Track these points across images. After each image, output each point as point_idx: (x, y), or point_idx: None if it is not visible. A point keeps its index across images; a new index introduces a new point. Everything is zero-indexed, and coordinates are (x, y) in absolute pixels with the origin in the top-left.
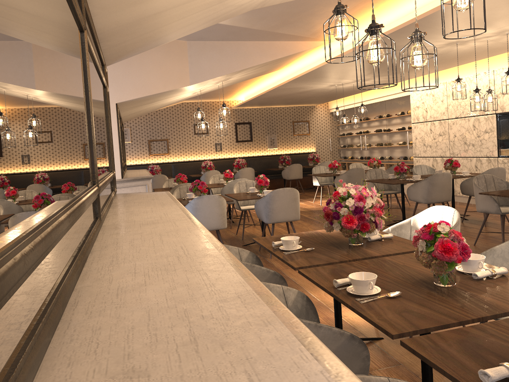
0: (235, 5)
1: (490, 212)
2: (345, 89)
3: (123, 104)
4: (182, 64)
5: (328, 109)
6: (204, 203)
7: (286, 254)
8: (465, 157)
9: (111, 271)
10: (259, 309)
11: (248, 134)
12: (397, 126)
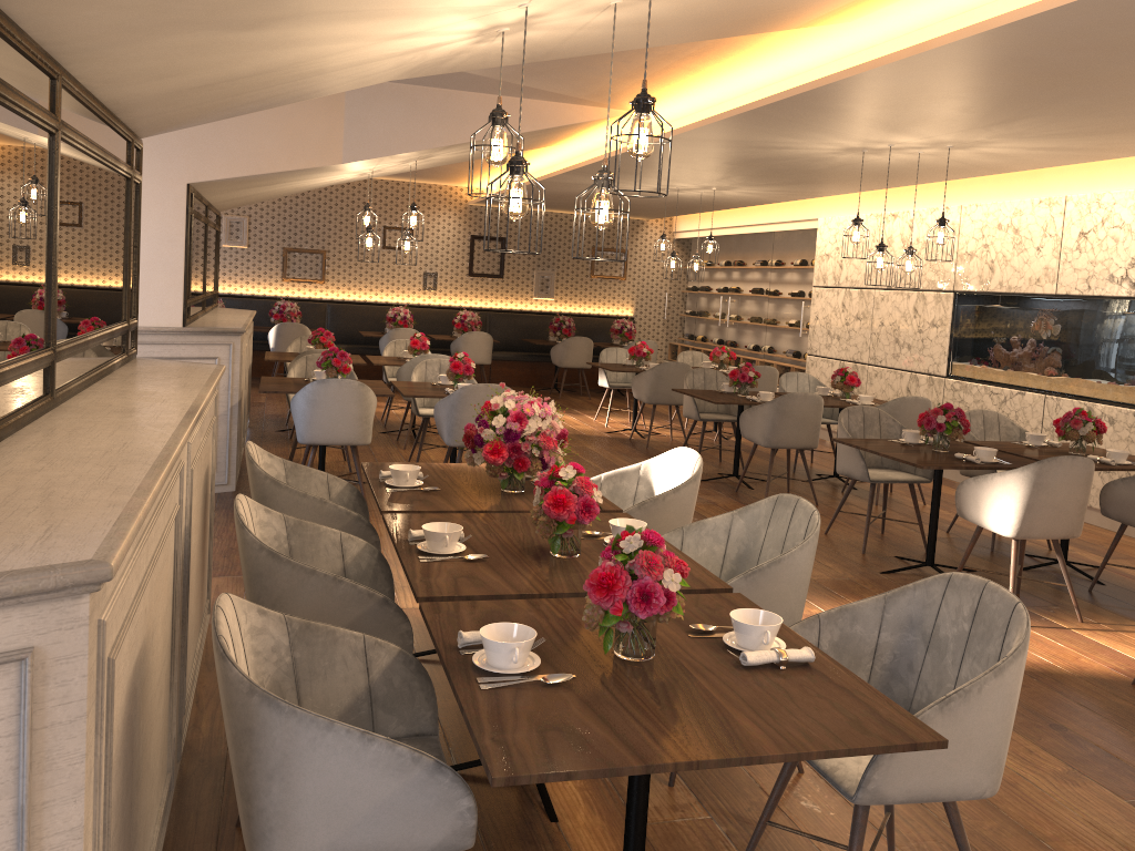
0: (354, 76)
1: (854, 477)
2: (691, 199)
3: (205, 185)
4: (331, 121)
5: (671, 231)
6: (329, 393)
7: (388, 492)
8: (892, 368)
9: (17, 456)
10: (121, 497)
11: (497, 261)
12: (789, 288)
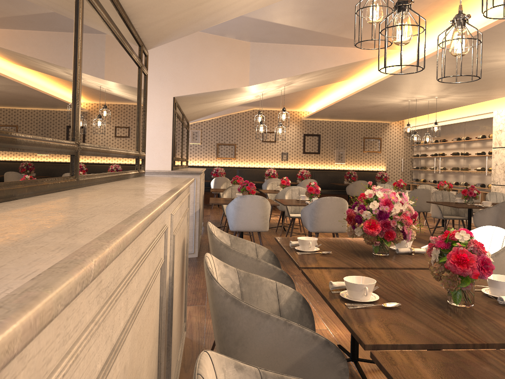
0: None
1: None
2: (420, 106)
3: (182, 99)
4: (243, 64)
5: (403, 127)
6: (246, 203)
7: (299, 254)
8: None
9: (12, 207)
10: (79, 240)
11: (316, 146)
12: (476, 150)
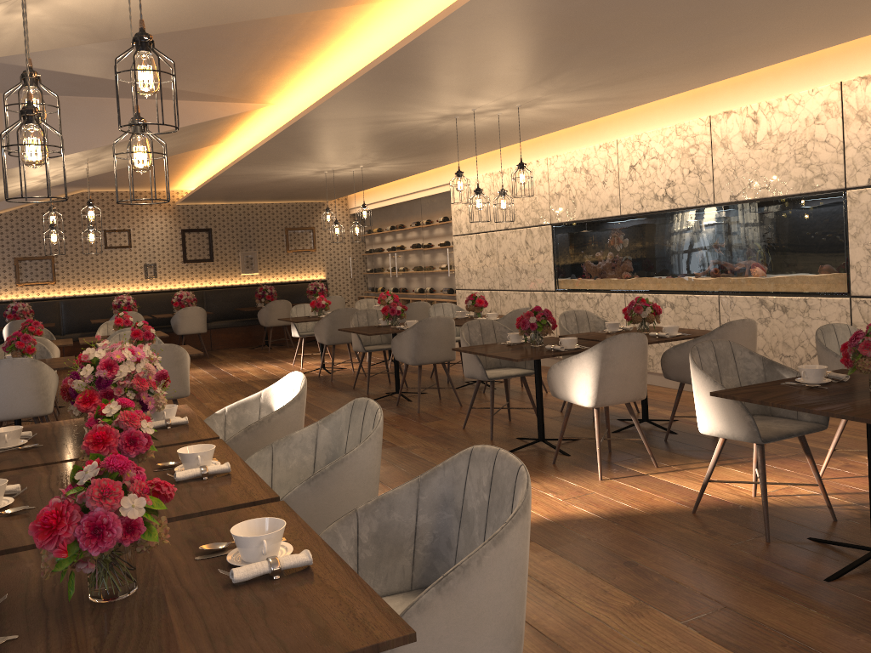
0: None
1: (476, 378)
2: (350, 179)
3: None
4: None
5: (347, 208)
6: (3, 373)
7: None
8: (517, 290)
9: None
10: None
11: (206, 248)
12: (437, 240)
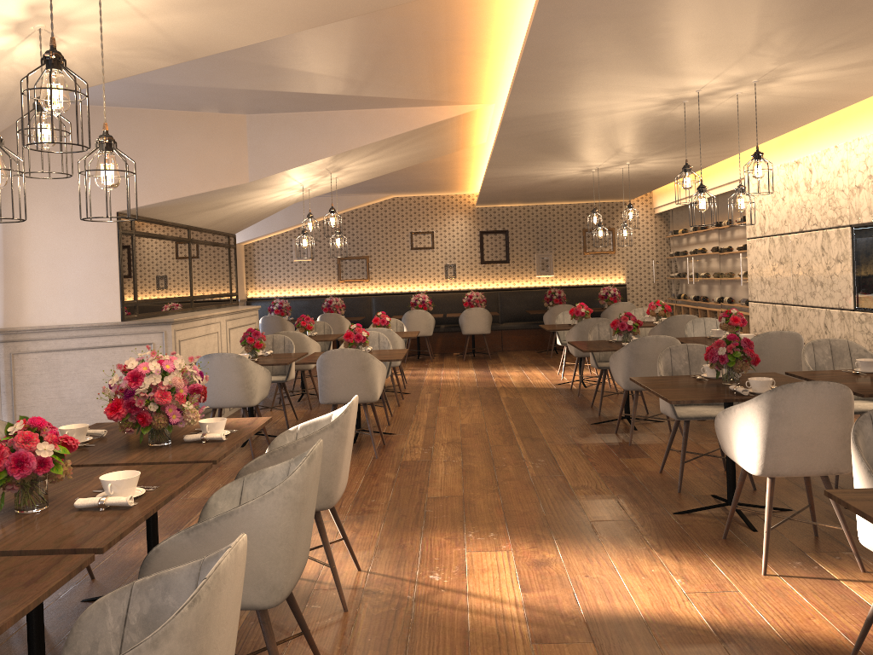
0: None
1: (668, 414)
2: (628, 176)
3: (142, 211)
4: (236, 150)
5: (651, 207)
6: (214, 365)
7: None
8: (811, 306)
9: None
10: None
11: (503, 250)
12: (732, 243)
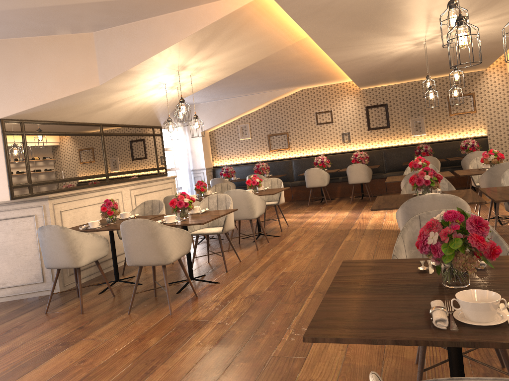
0: None
1: None
2: None
3: (28, 116)
4: (88, 61)
5: (506, 72)
6: (46, 235)
7: None
8: None
9: None
10: None
11: (384, 118)
12: None
